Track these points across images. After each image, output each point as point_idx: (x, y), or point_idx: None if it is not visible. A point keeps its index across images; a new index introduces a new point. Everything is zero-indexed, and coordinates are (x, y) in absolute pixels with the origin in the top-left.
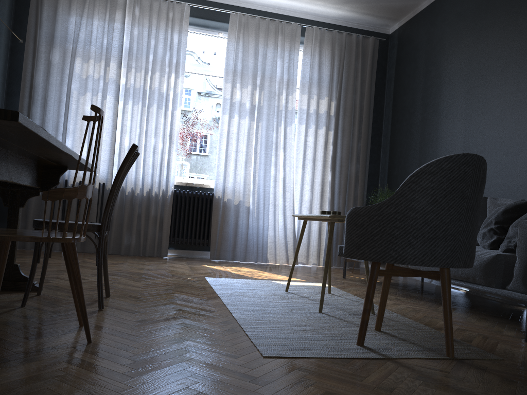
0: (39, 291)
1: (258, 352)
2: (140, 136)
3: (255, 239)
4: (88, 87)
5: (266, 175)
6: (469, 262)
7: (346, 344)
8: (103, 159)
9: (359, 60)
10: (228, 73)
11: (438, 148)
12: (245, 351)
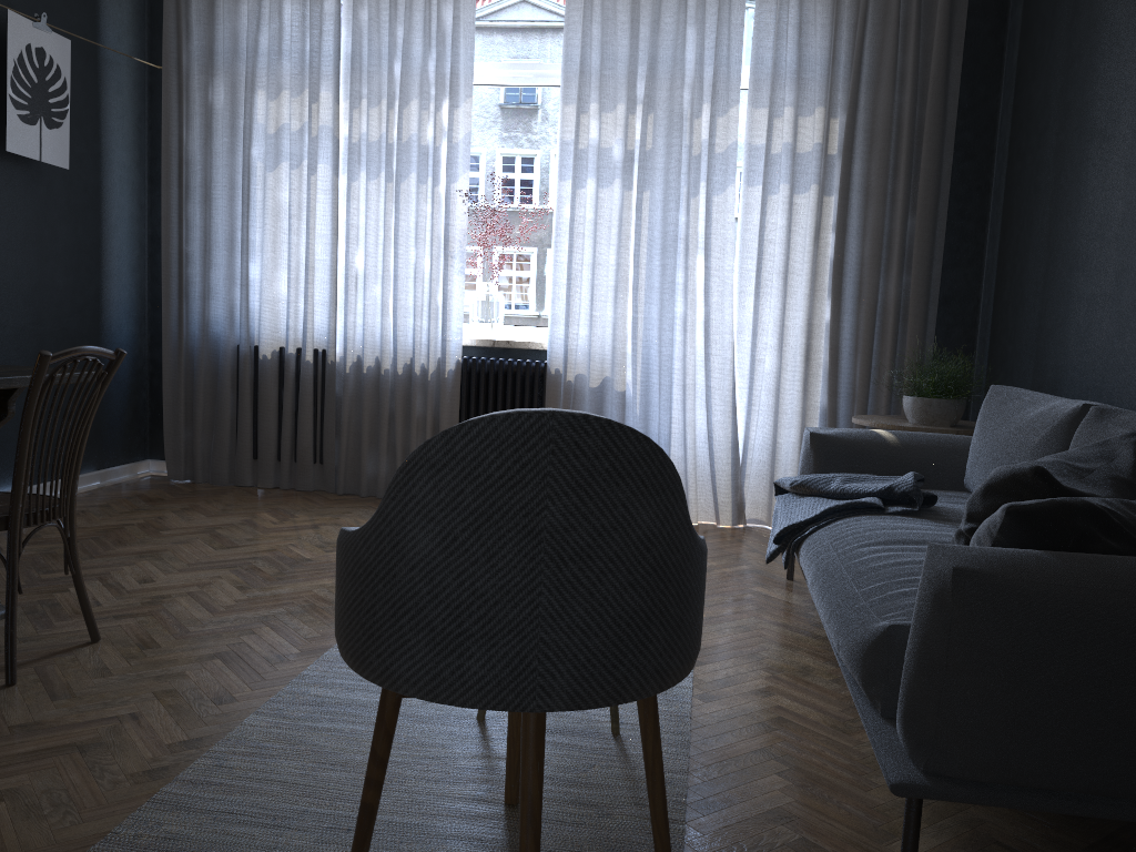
0: None
1: None
2: (384, 247)
3: None
4: (284, 150)
5: (662, 317)
6: (596, 694)
7: (329, 850)
8: (320, 300)
9: None
10: (570, 80)
11: (1077, 236)
12: (56, 851)
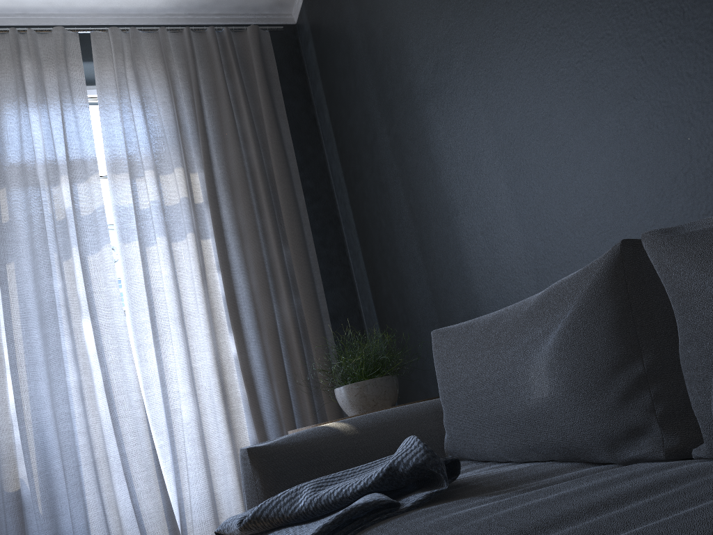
0: None
1: None
2: None
3: None
4: None
5: (53, 391)
6: None
7: None
8: None
9: (235, 75)
10: None
11: (444, 188)
12: None
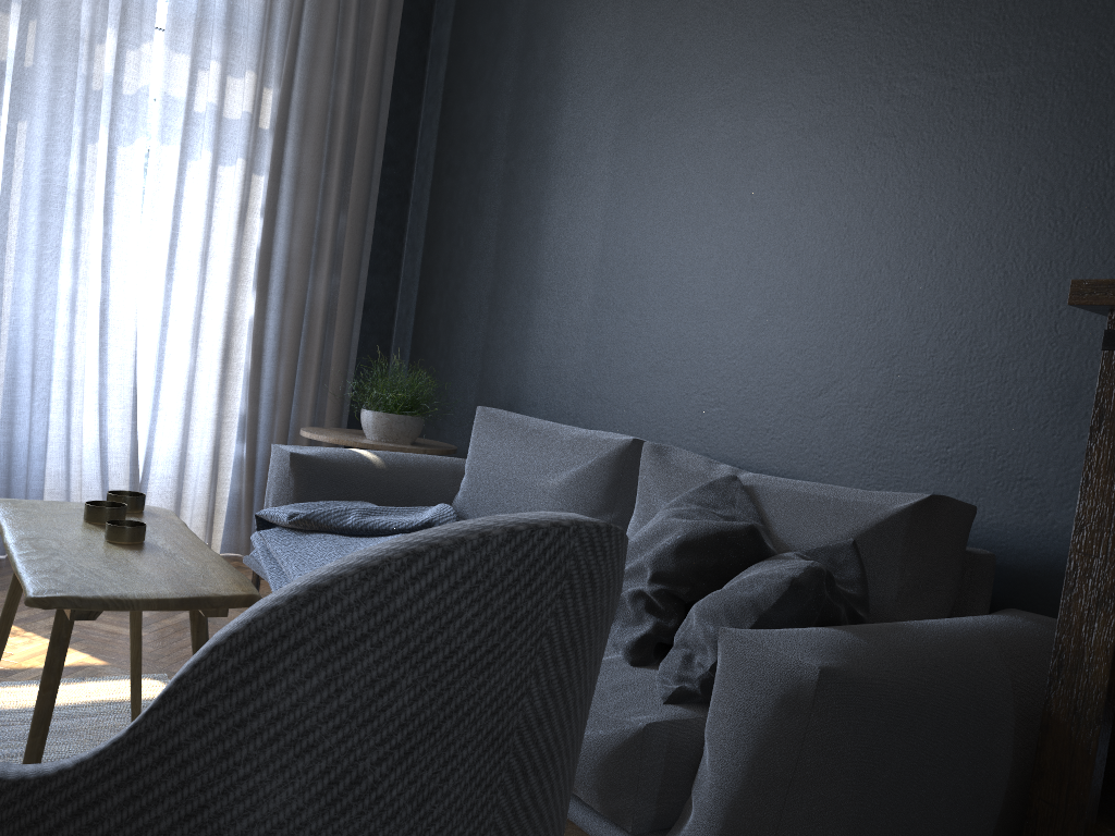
0: None
1: None
2: None
3: None
4: None
5: (41, 291)
6: None
7: None
8: None
9: None
10: None
11: (538, 263)
12: None
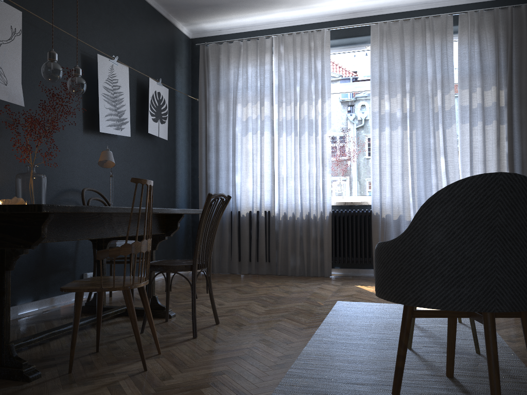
0: (166, 319)
1: (272, 392)
2: (295, 164)
3: None
4: (249, 127)
5: (426, 185)
6: (521, 304)
7: (379, 391)
8: (266, 189)
9: None
10: (374, 86)
11: None
12: (261, 390)
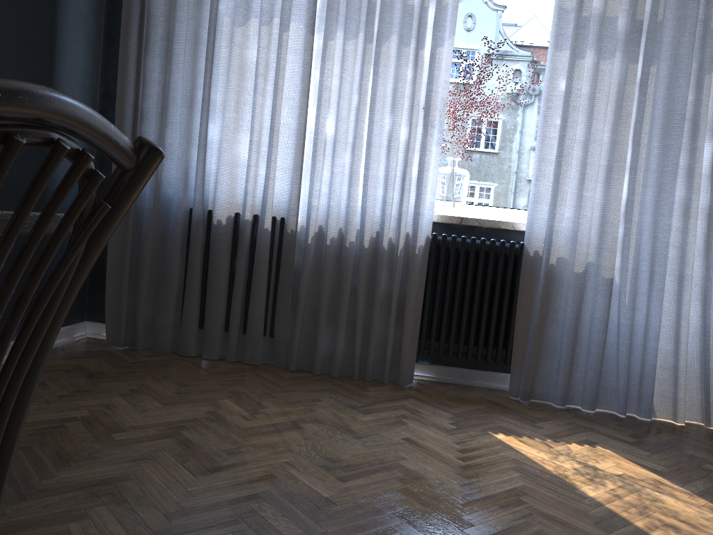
0: None
1: None
2: (358, 112)
3: (624, 359)
4: (253, 6)
5: (661, 202)
6: None
7: None
8: (281, 165)
9: None
10: None
11: None
12: None
